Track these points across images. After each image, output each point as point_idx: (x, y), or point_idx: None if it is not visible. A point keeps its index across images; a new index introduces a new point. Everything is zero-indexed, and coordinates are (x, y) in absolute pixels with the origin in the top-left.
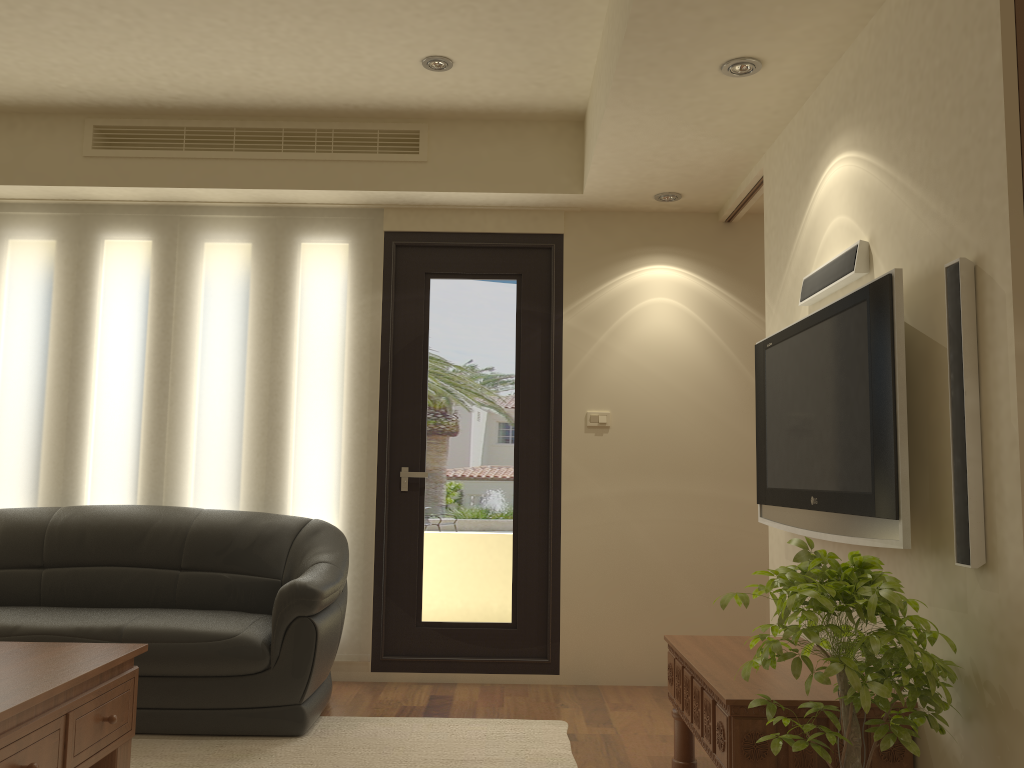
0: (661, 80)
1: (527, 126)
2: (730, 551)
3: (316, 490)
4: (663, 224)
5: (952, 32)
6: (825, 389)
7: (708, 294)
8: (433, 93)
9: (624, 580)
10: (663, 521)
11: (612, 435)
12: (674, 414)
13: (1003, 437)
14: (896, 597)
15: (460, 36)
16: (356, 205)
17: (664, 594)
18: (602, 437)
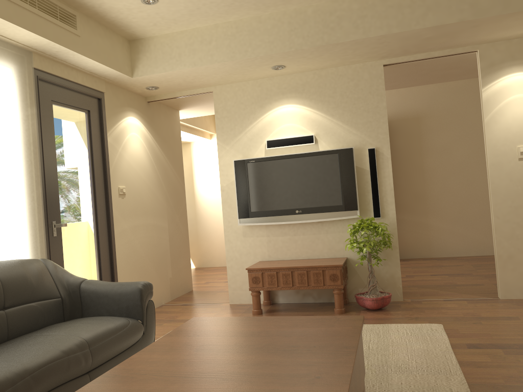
0: (260, 62)
1: (113, 34)
2: (159, 247)
3: (15, 242)
4: (132, 97)
5: (363, 91)
6: (307, 177)
7: (146, 133)
8: (113, 5)
9: (135, 267)
10: (143, 237)
11: (126, 198)
12: (141, 188)
13: (387, 188)
14: (387, 224)
15: (182, 0)
16: (23, 45)
17: (145, 270)
18: (124, 199)
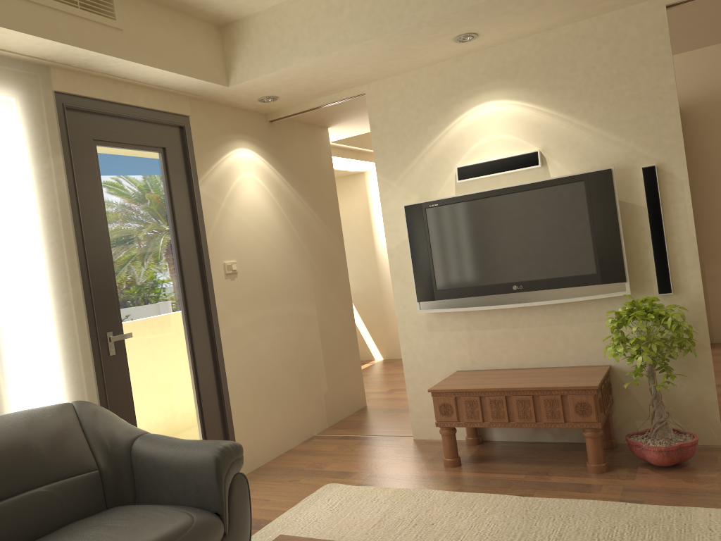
0: (430, 32)
1: (188, 19)
2: (302, 347)
3: (37, 375)
4: (242, 118)
5: (629, 61)
6: (529, 227)
7: (269, 172)
8: None
9: (261, 384)
10: (272, 336)
11: (239, 278)
12: (266, 259)
13: (683, 238)
14: (685, 308)
15: None
16: (28, 57)
17: (280, 387)
18: (235, 281)
